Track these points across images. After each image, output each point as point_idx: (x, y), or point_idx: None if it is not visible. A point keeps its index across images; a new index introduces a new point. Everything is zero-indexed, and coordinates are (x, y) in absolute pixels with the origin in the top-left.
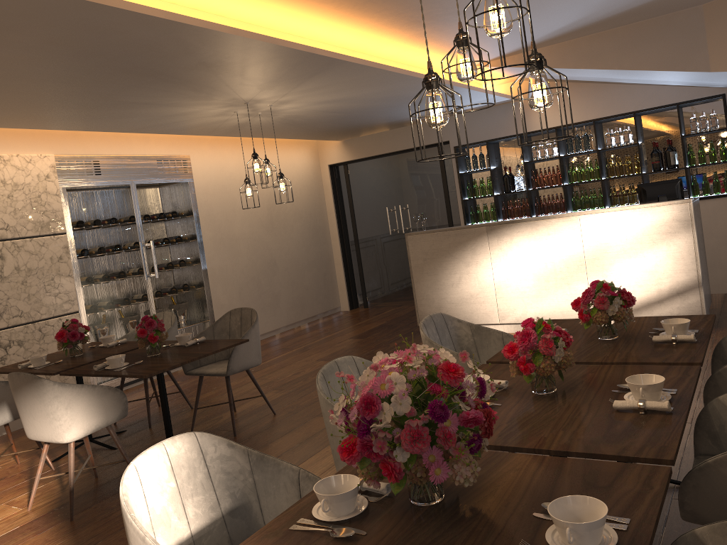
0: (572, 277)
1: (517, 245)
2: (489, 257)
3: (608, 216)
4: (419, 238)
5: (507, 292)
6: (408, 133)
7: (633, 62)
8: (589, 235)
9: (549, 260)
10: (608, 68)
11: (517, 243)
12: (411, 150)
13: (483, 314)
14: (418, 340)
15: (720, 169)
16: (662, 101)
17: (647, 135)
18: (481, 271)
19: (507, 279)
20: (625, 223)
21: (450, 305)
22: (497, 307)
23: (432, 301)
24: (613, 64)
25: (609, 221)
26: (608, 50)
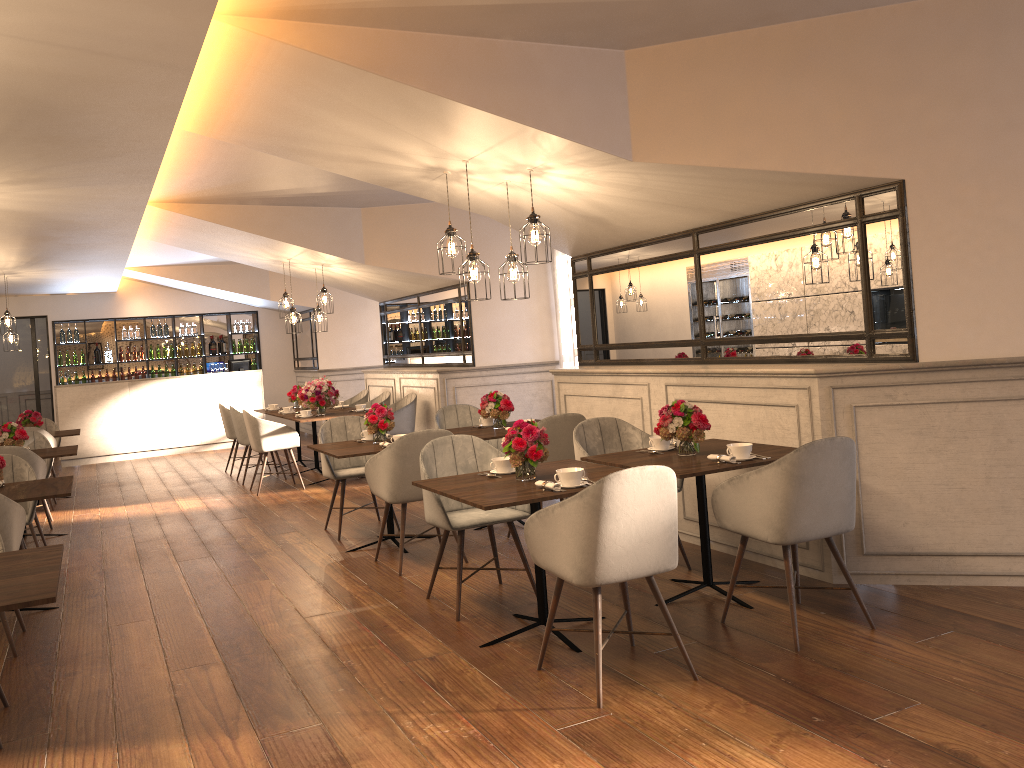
0: (190, 416)
1: (152, 395)
2: (129, 404)
3: (215, 377)
4: (68, 390)
5: (141, 428)
6: (4, 303)
7: (230, 287)
8: (203, 389)
9: (174, 405)
10: (215, 287)
11: (152, 394)
12: (1, 319)
13: (120, 446)
14: (70, 468)
15: (250, 357)
16: (221, 309)
17: (207, 330)
18: (122, 414)
19: (142, 419)
20: (225, 382)
21: (92, 441)
22: (132, 440)
23: (76, 439)
24: (218, 285)
25: (216, 380)
26: (216, 277)
